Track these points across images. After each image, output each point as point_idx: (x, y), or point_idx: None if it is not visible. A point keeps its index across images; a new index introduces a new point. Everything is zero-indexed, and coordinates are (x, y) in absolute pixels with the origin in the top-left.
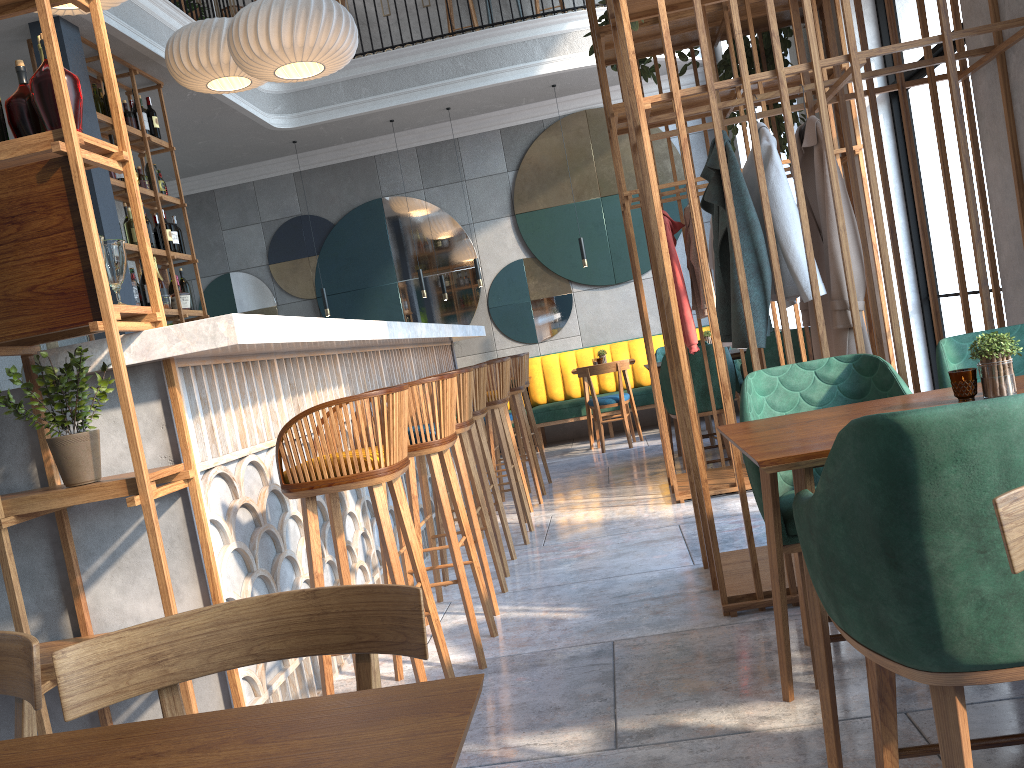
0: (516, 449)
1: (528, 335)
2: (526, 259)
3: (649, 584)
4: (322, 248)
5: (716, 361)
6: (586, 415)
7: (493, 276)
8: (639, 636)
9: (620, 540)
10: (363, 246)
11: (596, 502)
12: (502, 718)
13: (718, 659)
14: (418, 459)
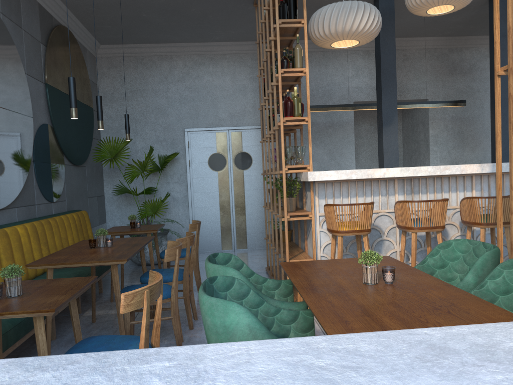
0: None
1: None
2: None
3: None
4: None
5: None
6: None
7: None
8: None
9: None
10: None
11: None
12: None
13: None
14: (490, 235)
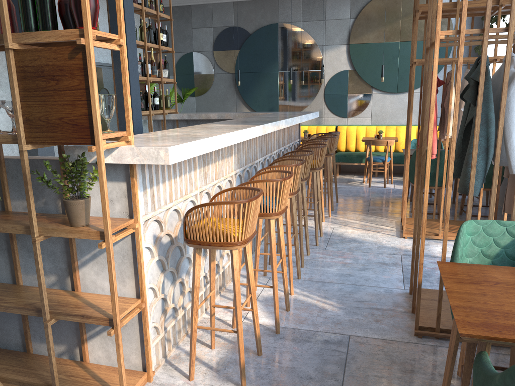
0: (322, 188)
1: (342, 112)
2: (350, 70)
3: (377, 297)
4: (242, 46)
5: (444, 166)
6: (364, 163)
7: (330, 77)
8: (364, 336)
9: (367, 257)
10: (263, 49)
11: (359, 224)
12: (280, 375)
13: (405, 369)
14: None
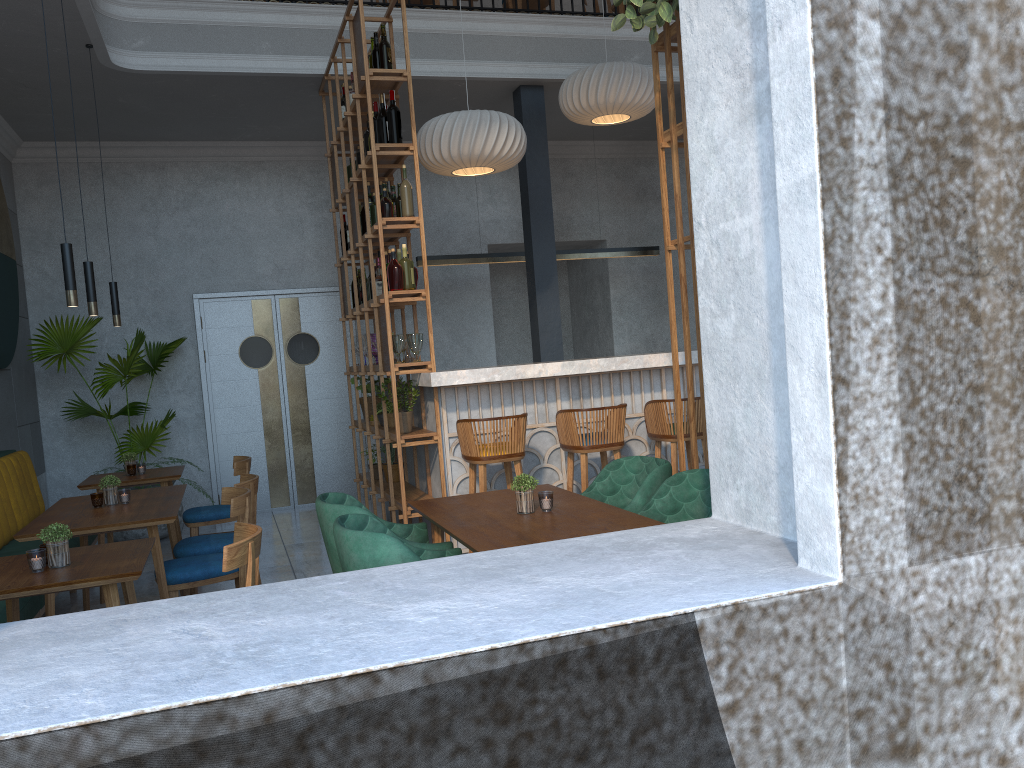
0: None
1: None
2: None
3: None
4: None
5: None
6: None
7: None
8: None
9: None
10: None
11: None
12: None
13: None
14: (686, 451)
